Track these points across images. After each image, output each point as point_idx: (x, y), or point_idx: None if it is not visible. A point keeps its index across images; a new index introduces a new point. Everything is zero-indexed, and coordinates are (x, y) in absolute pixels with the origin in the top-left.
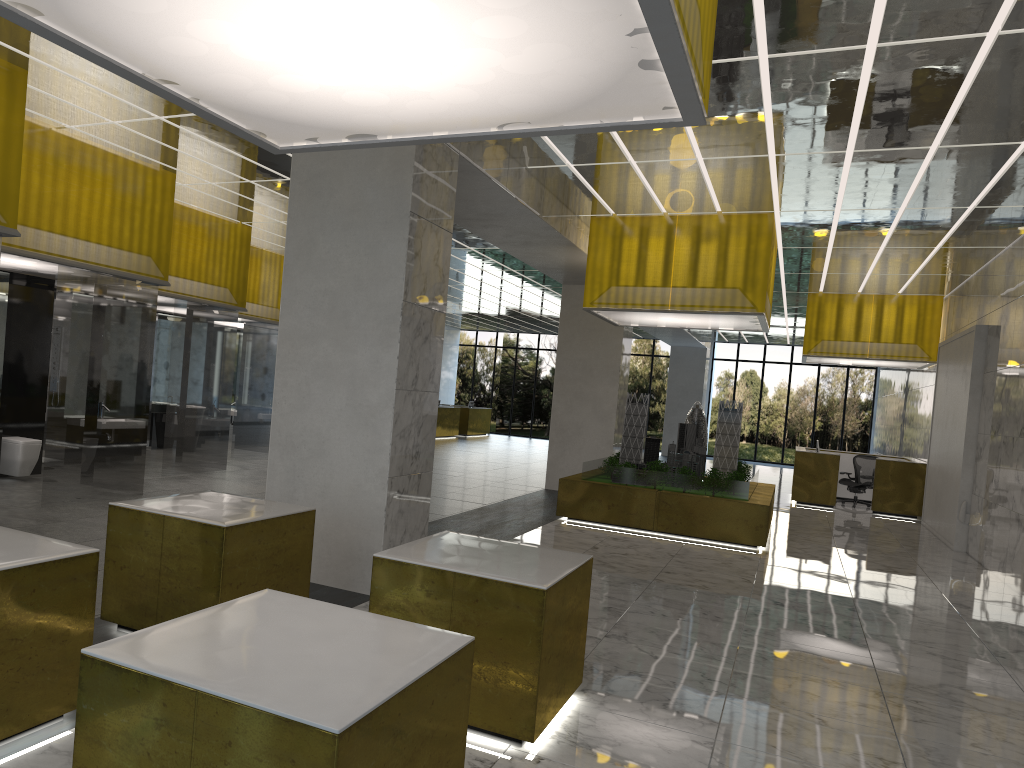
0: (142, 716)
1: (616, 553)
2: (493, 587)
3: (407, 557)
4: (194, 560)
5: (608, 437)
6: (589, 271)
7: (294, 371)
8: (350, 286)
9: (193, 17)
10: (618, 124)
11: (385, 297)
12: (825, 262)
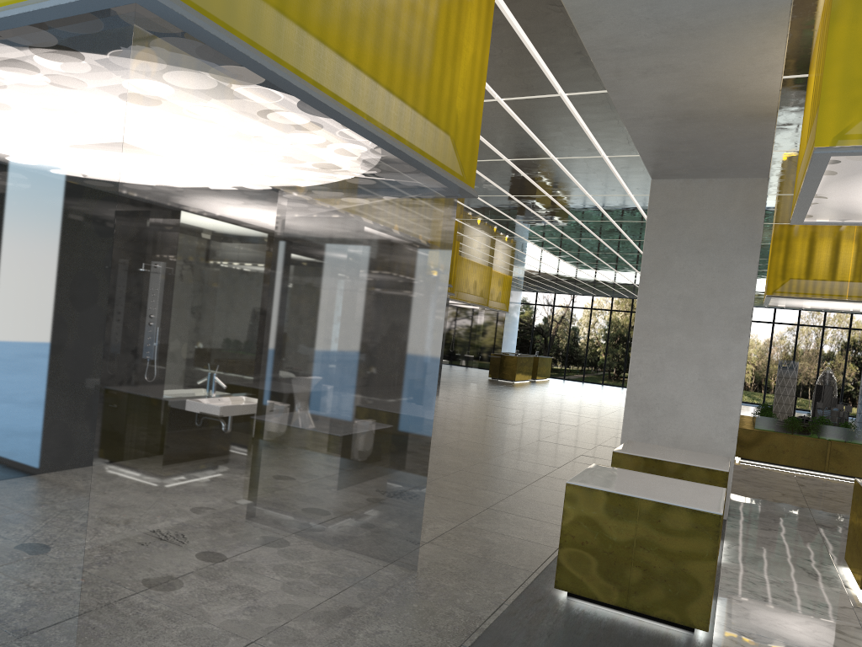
0: None
1: (823, 490)
2: None
3: None
4: None
5: None
6: (772, 267)
7: (649, 353)
8: (703, 293)
9: None
10: None
11: (736, 303)
12: None
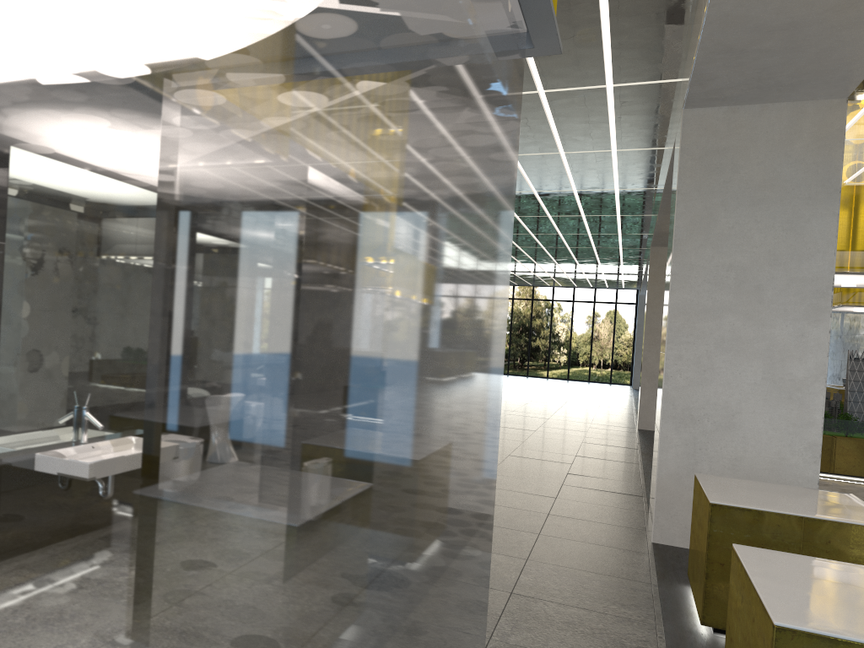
0: None
1: None
2: None
3: None
4: None
5: None
6: None
7: (691, 345)
8: (763, 261)
9: None
10: None
11: (810, 272)
12: None
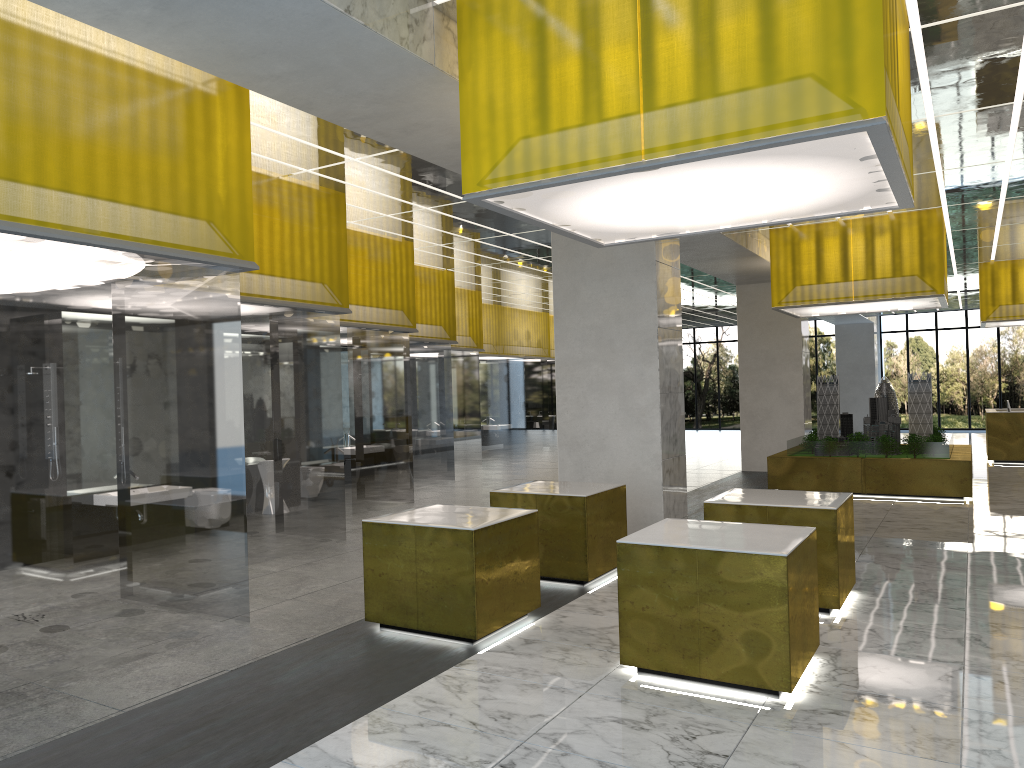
0: (662, 568)
1: None
2: (796, 512)
3: (727, 501)
4: (563, 521)
5: (798, 418)
6: (773, 276)
7: (572, 388)
8: (612, 321)
9: (614, 202)
10: (853, 212)
11: (642, 326)
12: (994, 236)
